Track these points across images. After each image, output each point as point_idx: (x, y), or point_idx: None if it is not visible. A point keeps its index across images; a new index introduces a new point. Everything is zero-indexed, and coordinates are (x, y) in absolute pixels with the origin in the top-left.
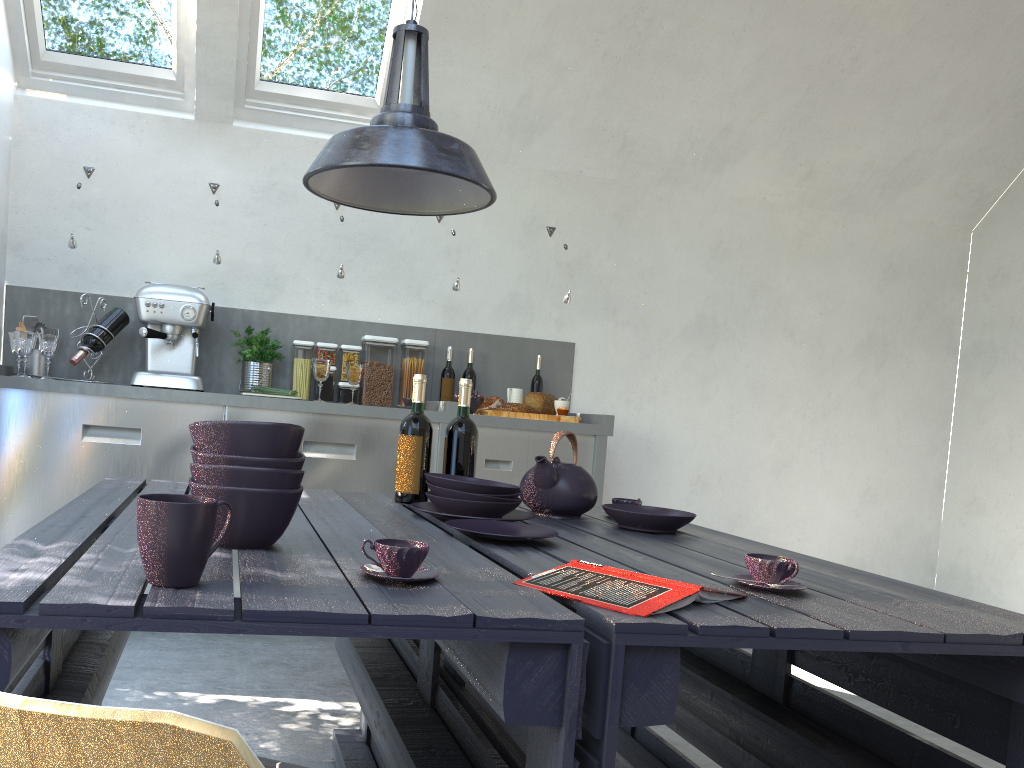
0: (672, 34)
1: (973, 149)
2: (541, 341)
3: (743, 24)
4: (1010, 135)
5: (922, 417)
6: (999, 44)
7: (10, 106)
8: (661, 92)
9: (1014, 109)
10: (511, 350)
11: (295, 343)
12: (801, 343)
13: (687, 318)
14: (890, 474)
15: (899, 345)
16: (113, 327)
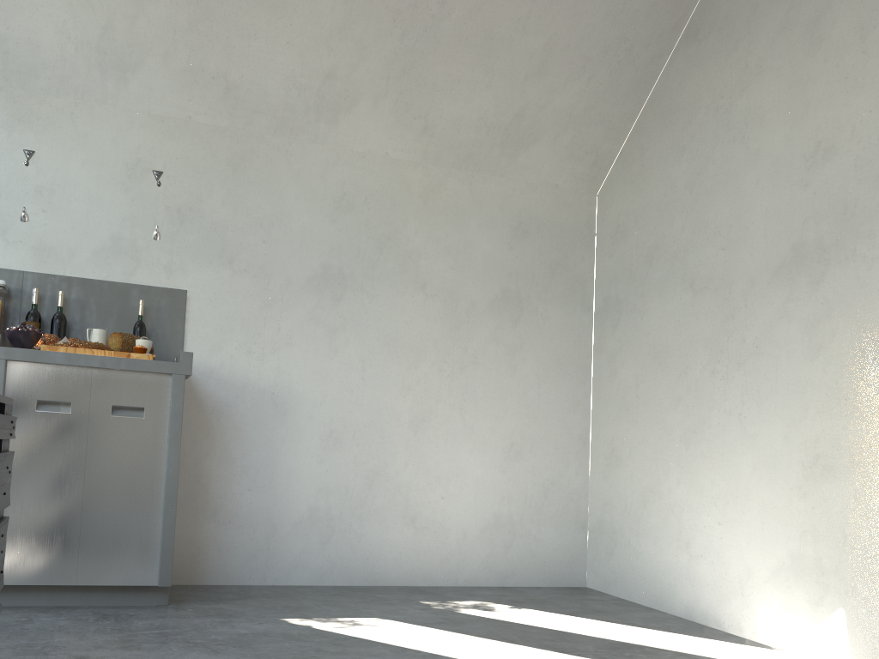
0: None
1: (579, 108)
2: (148, 287)
3: None
4: (610, 94)
5: (562, 372)
6: None
7: None
8: (252, 30)
9: (608, 67)
10: (113, 296)
11: None
12: (434, 297)
13: (311, 268)
14: (534, 429)
15: (534, 301)
16: None
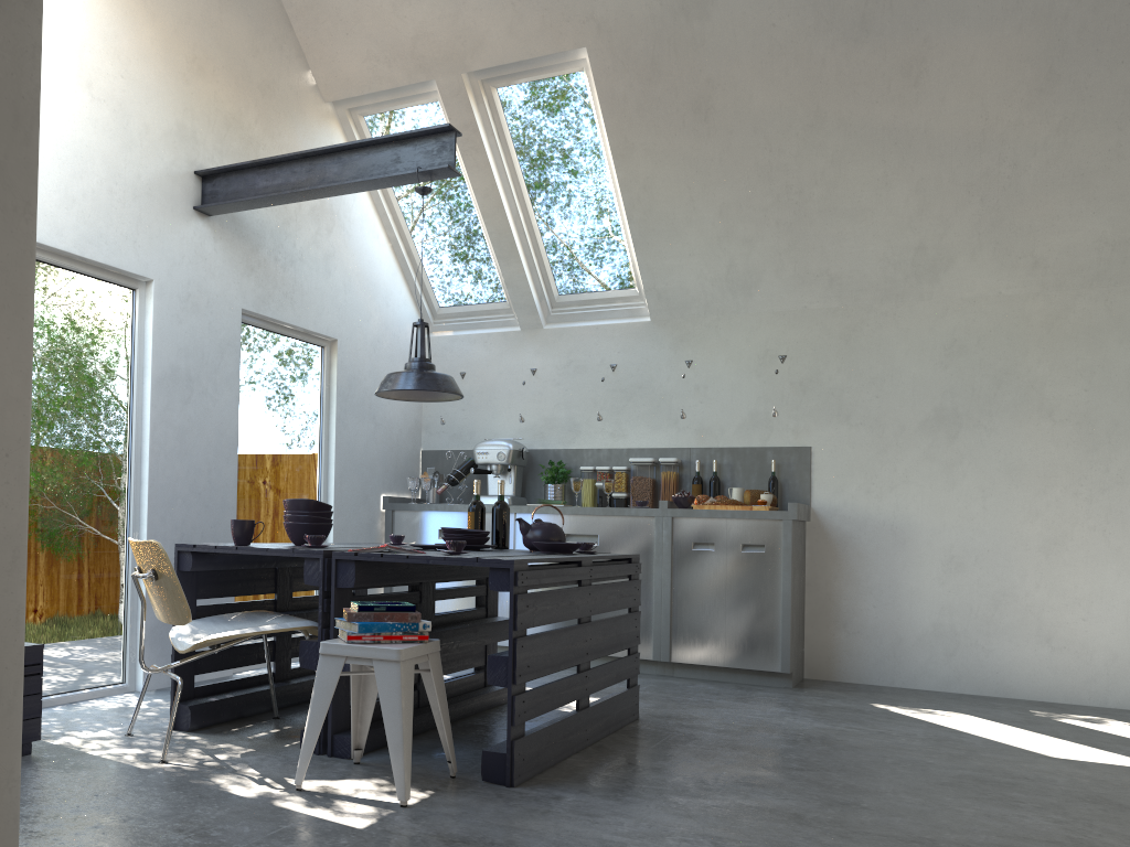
0: (824, 195)
1: None
2: (779, 448)
3: (882, 172)
4: None
5: None
6: None
7: None
8: (840, 236)
9: None
10: (753, 458)
11: (580, 469)
12: (1063, 422)
13: (924, 413)
14: None
15: None
16: (464, 469)
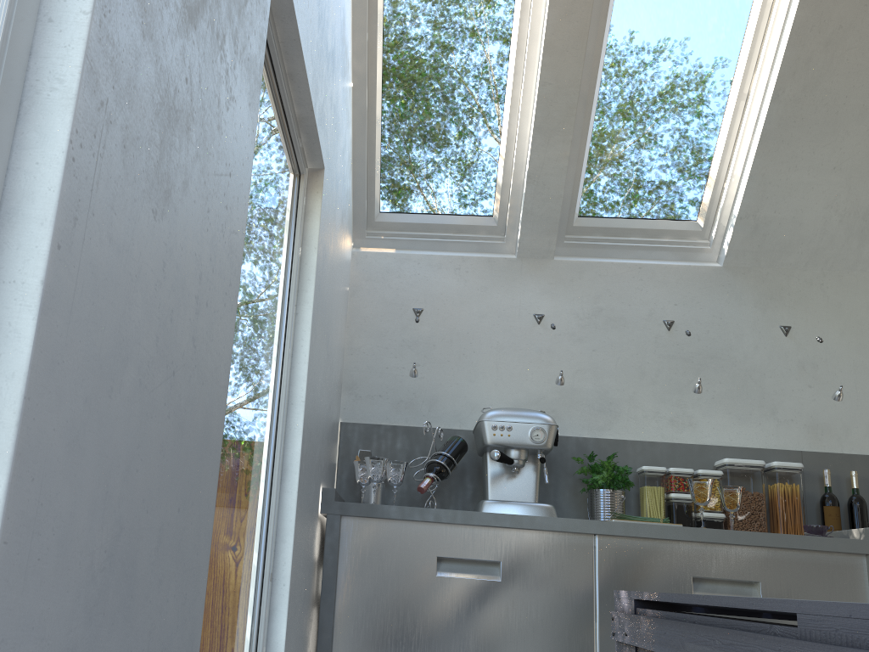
0: None
1: None
2: None
3: None
4: None
5: None
6: None
7: (349, 260)
8: None
9: None
10: None
11: (644, 469)
12: None
13: None
14: None
15: None
16: (455, 454)
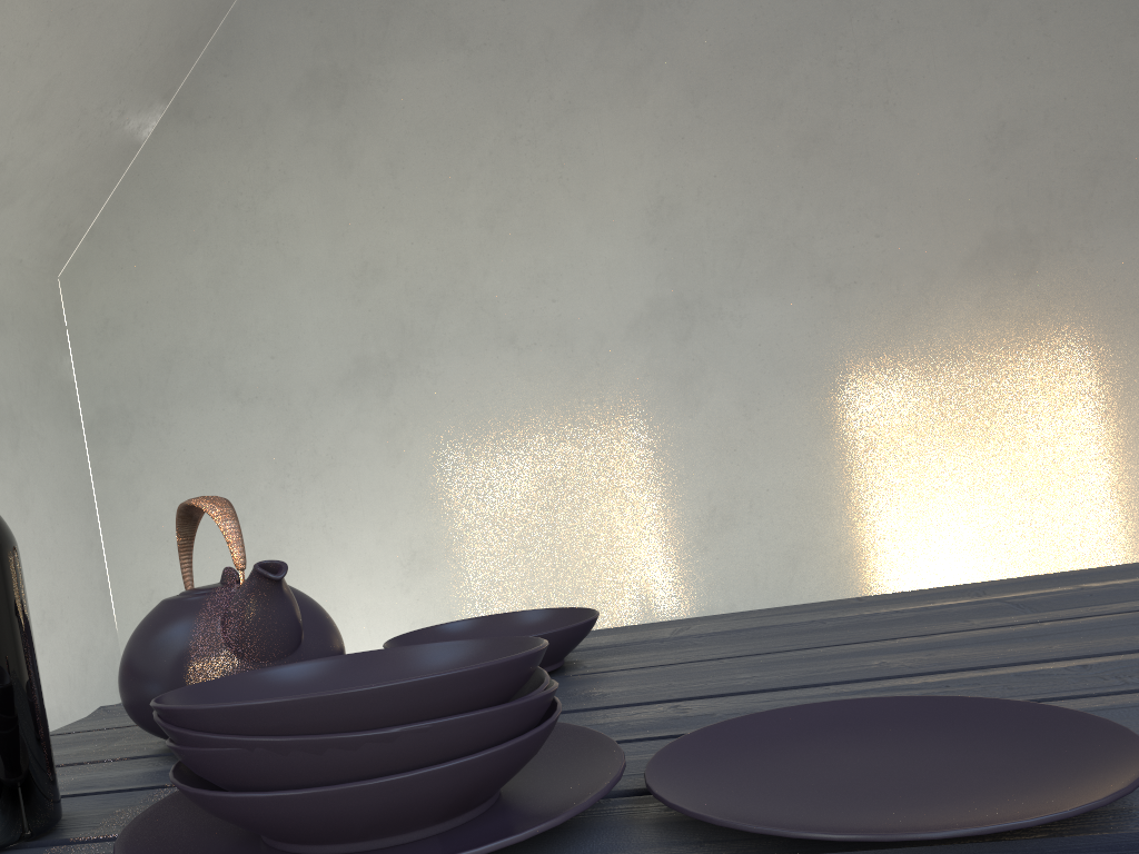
0: None
1: (64, 169)
2: None
3: None
4: (96, 159)
5: (71, 507)
6: (92, 36)
7: None
8: None
9: (101, 126)
10: None
11: None
12: None
13: None
14: (60, 587)
15: (28, 418)
16: None
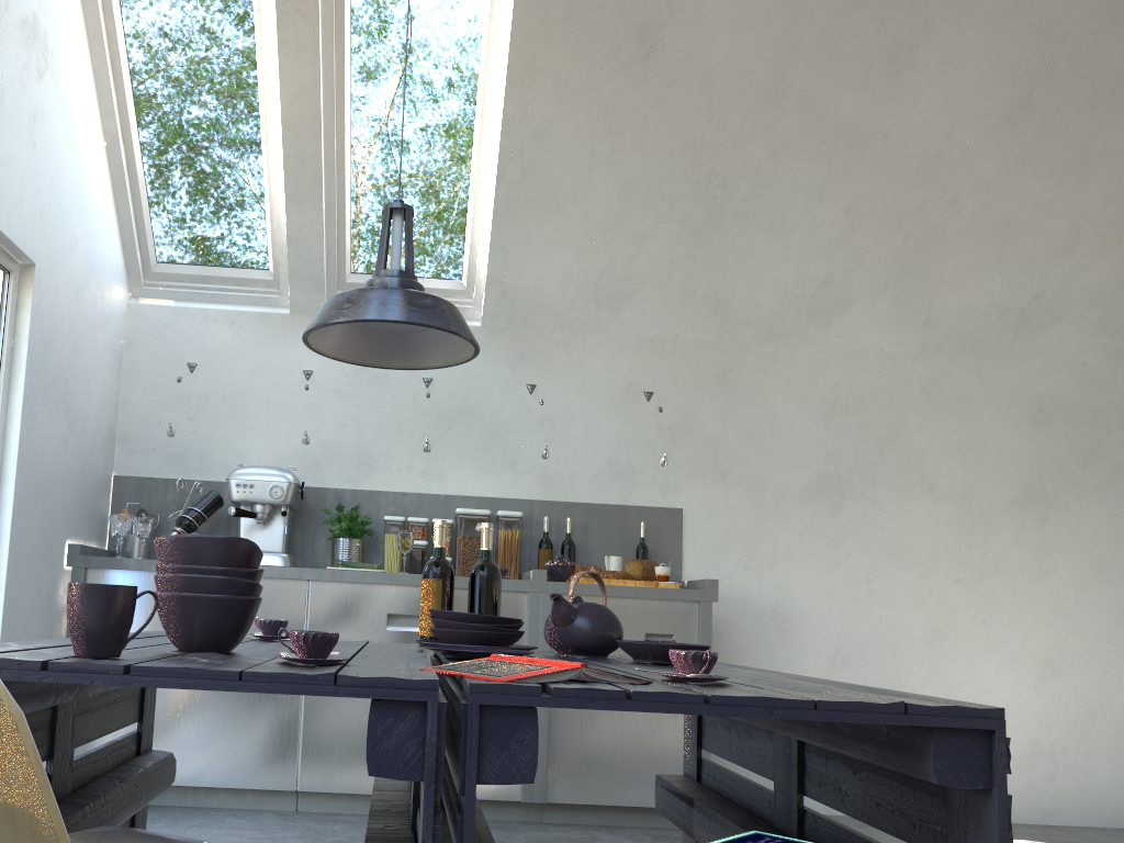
0: (749, 195)
1: (1112, 281)
2: (645, 508)
3: (822, 179)
4: None
5: (1104, 577)
6: (1113, 173)
7: (123, 313)
8: (748, 251)
9: None
10: (613, 518)
11: (385, 519)
12: (943, 499)
13: (807, 477)
14: (1073, 643)
15: (1063, 497)
16: (206, 509)
